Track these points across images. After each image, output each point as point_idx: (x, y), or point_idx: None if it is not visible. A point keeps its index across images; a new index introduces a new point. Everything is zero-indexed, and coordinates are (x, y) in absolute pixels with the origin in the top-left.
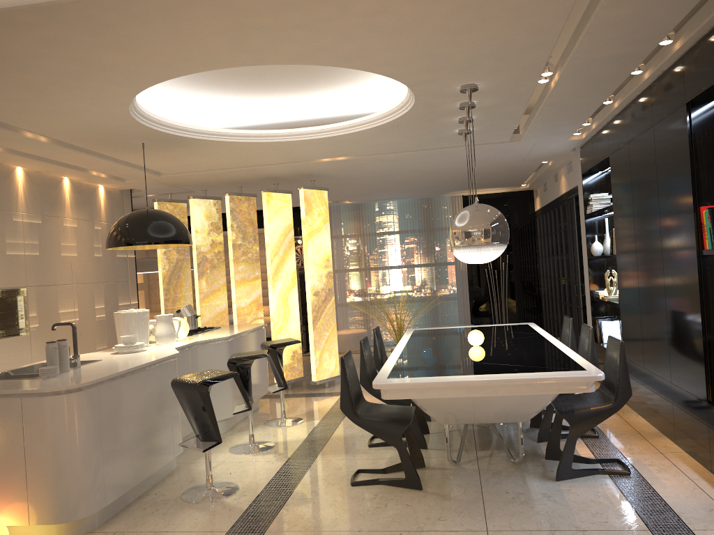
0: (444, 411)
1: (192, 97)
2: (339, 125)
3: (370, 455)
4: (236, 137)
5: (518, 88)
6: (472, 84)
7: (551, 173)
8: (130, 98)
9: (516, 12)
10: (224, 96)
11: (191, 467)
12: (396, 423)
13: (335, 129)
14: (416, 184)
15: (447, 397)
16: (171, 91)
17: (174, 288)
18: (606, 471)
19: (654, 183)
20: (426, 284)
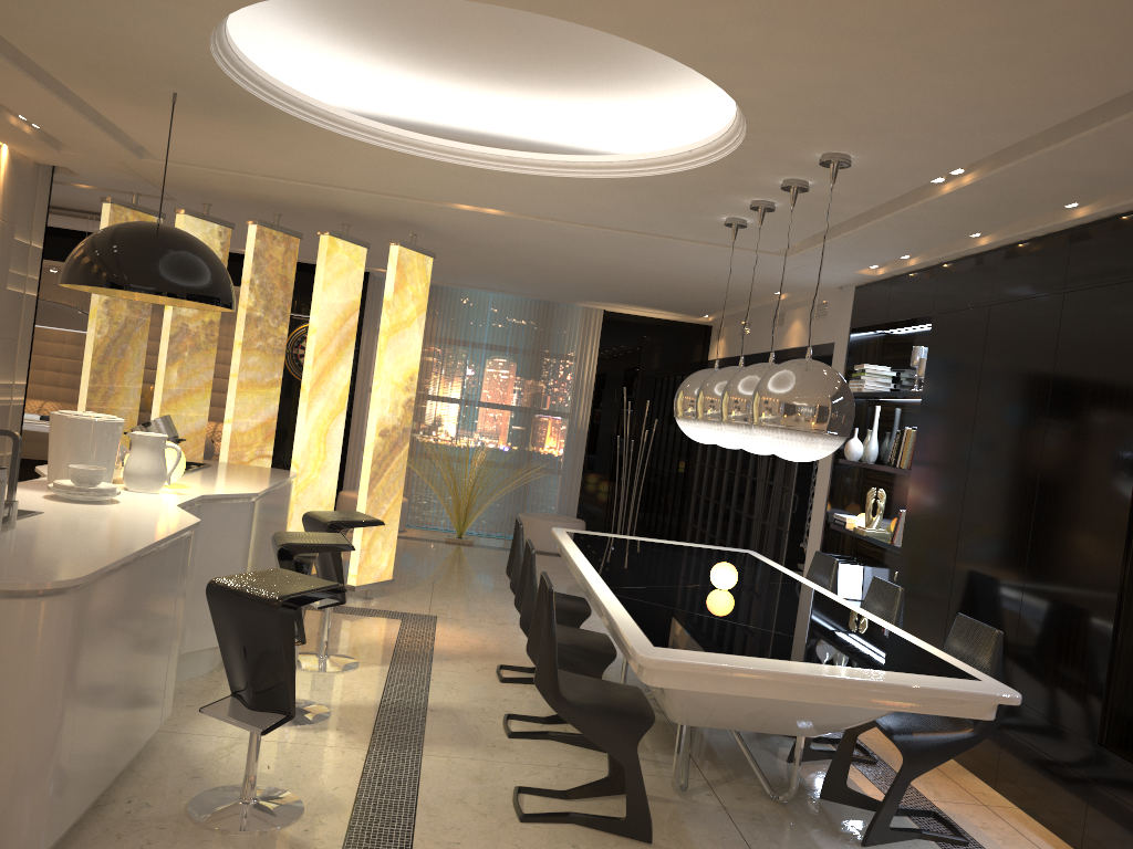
0: (705, 707)
1: (291, 32)
2: (546, 157)
3: (519, 755)
4: (354, 130)
5: (897, 181)
6: (846, 156)
7: (769, 310)
8: (242, 3)
9: (1064, 64)
10: (351, 48)
11: (179, 742)
12: (630, 722)
13: (534, 164)
14: (559, 278)
15: (760, 697)
16: (260, 10)
17: (111, 372)
18: (932, 835)
19: (1043, 382)
20: (518, 441)
